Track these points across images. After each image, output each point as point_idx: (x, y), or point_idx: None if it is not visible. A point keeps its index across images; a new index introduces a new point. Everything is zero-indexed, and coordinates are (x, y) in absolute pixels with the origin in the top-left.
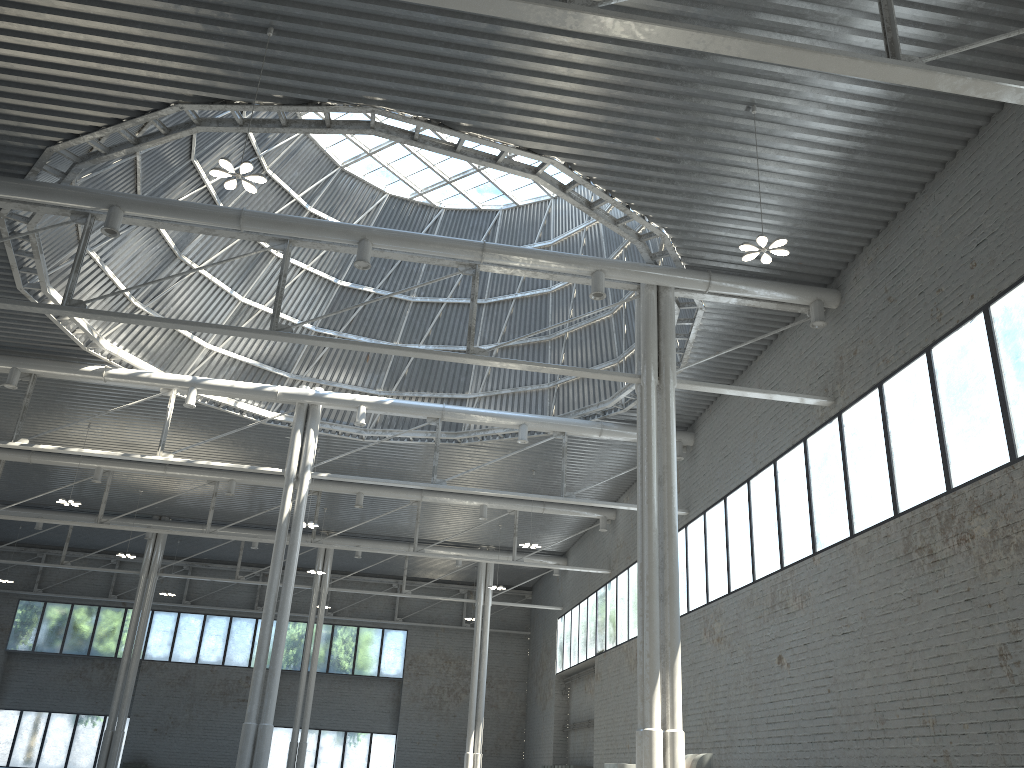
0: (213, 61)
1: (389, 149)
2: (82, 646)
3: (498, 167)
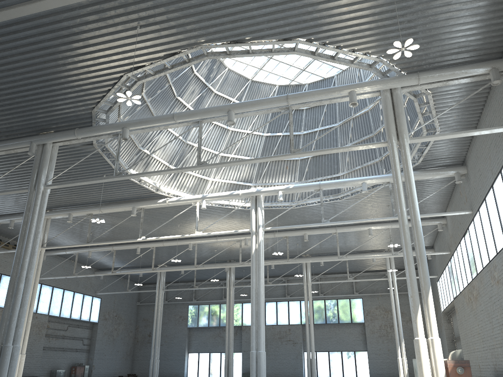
0: (127, 50)
1: (269, 63)
2: (216, 322)
3: (274, 54)
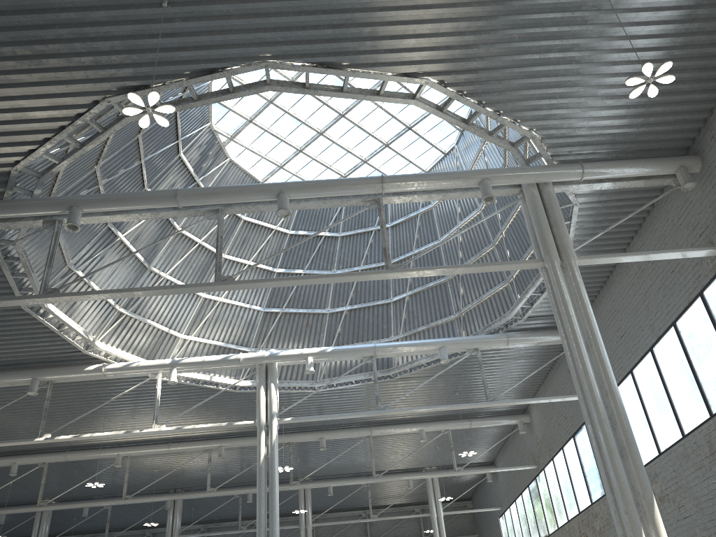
0: (125, 49)
1: (295, 160)
2: None
3: (381, 99)
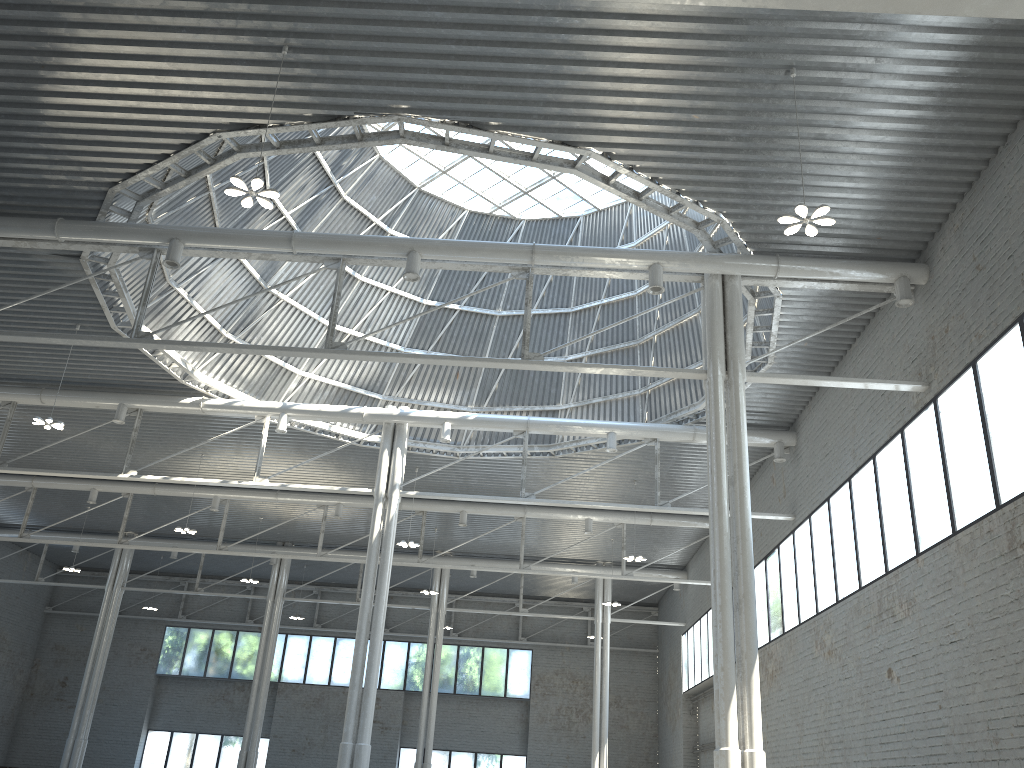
0: (240, 86)
1: (463, 165)
2: (223, 669)
3: (534, 164)
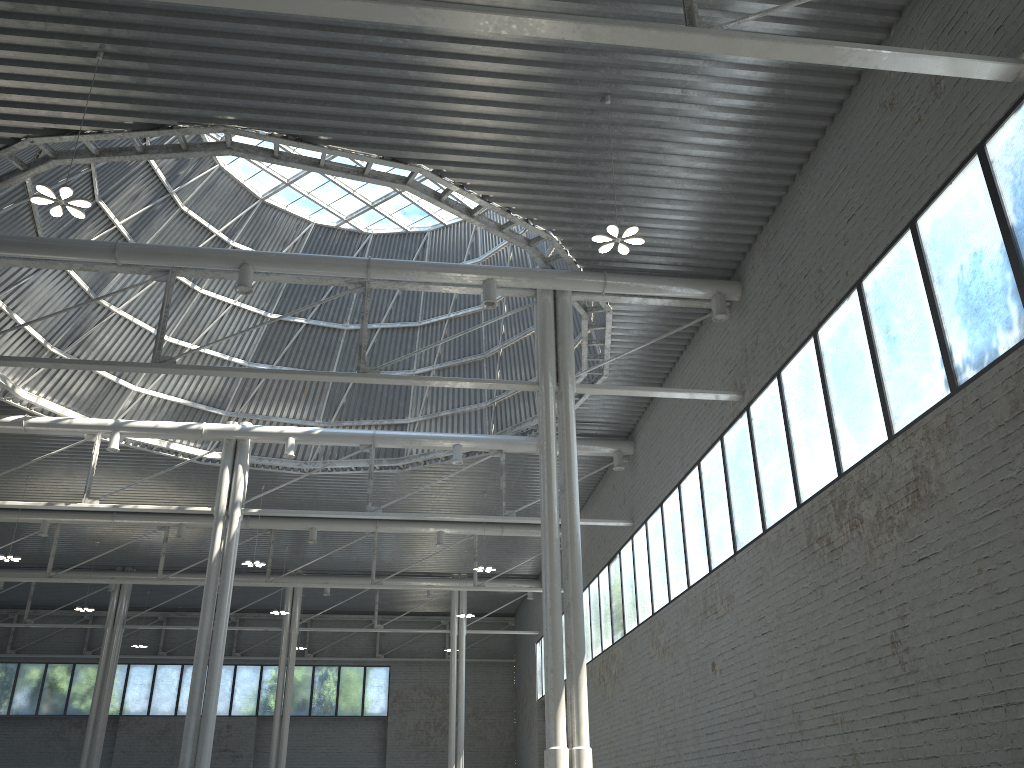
0: (53, 91)
1: (307, 178)
2: (58, 706)
3: (366, 179)
